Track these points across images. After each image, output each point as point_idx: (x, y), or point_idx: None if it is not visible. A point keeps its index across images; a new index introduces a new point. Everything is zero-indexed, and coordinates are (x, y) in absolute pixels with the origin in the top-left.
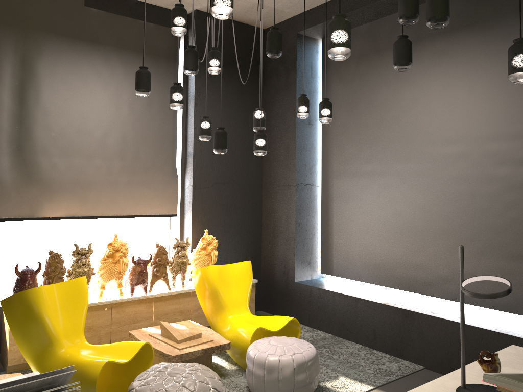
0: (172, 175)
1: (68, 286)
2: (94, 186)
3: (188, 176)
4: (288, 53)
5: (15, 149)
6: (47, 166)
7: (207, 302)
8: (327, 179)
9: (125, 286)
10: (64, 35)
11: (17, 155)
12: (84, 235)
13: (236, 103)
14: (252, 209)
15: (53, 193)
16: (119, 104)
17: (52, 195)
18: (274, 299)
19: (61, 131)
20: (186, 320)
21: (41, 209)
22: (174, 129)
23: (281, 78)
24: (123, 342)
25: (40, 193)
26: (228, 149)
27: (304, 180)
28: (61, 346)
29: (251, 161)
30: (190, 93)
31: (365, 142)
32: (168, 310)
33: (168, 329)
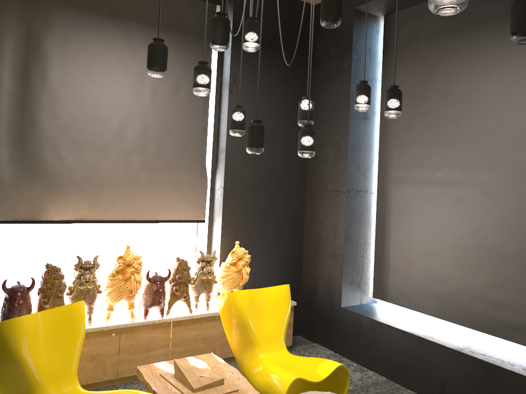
0: (201, 174)
1: (59, 313)
2: (108, 185)
3: (219, 176)
4: (342, 33)
5: (15, 139)
6: (53, 160)
7: (233, 335)
8: (385, 185)
9: (139, 305)
10: (78, 6)
11: (17, 147)
12: (96, 240)
13: (278, 91)
14: (293, 217)
15: (59, 192)
16: (140, 90)
17: (58, 194)
18: (315, 324)
19: (71, 119)
20: (209, 348)
21: (45, 210)
22: (204, 120)
23: (332, 63)
24: (123, 391)
25: (43, 192)
26: (266, 146)
27: (357, 185)
28: (43, 393)
29: (294, 160)
30: (224, 79)
31: (436, 143)
32: (189, 336)
33: (183, 372)
